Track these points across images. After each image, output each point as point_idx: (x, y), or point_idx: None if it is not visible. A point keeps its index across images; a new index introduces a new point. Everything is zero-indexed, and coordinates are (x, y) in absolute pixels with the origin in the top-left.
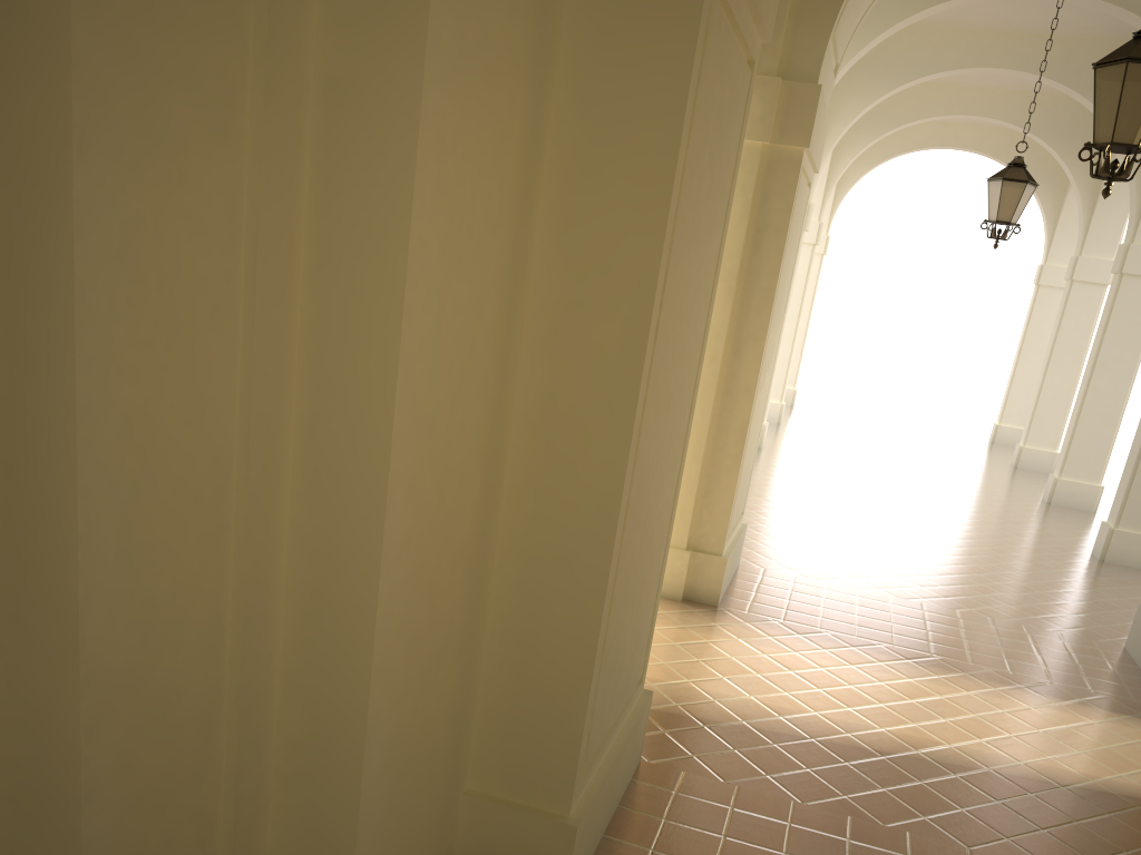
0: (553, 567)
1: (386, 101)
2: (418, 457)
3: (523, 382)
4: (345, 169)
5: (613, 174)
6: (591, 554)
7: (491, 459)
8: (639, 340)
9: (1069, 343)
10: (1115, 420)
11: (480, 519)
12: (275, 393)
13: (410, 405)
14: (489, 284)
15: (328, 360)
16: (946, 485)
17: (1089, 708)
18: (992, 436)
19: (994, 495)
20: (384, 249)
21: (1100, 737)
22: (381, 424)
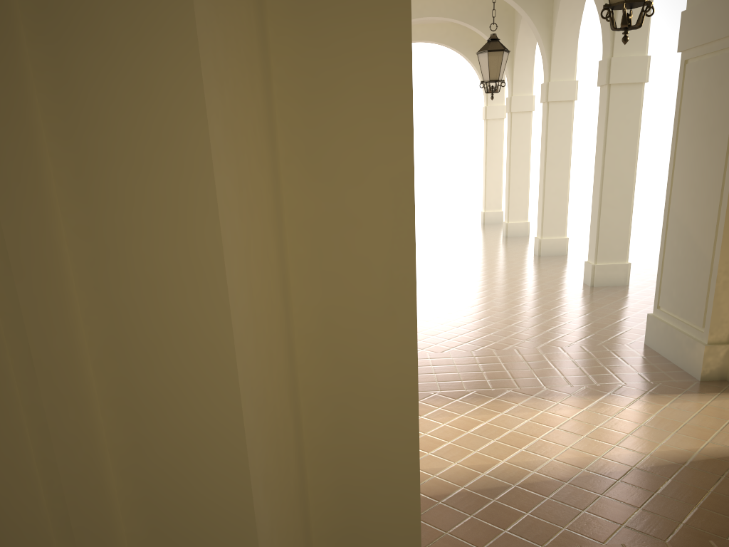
0: (364, 465)
1: (140, 21)
2: (263, 444)
3: (298, 305)
4: (103, 128)
5: (348, 81)
6: (398, 445)
7: (293, 390)
8: (406, 240)
9: (519, 152)
10: (565, 195)
11: (297, 450)
12: (83, 442)
13: (250, 398)
14: (268, 223)
15: (138, 377)
16: (477, 260)
17: (657, 396)
18: (482, 220)
19: (507, 259)
20: (185, 224)
21: (677, 416)
22: (229, 436)
